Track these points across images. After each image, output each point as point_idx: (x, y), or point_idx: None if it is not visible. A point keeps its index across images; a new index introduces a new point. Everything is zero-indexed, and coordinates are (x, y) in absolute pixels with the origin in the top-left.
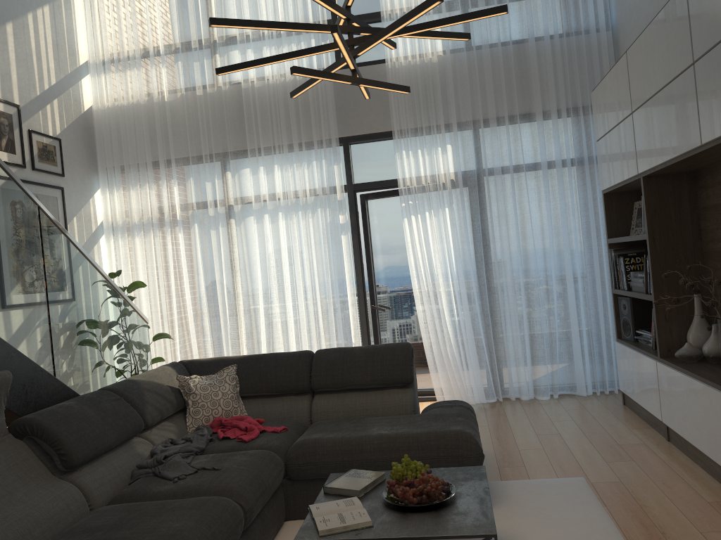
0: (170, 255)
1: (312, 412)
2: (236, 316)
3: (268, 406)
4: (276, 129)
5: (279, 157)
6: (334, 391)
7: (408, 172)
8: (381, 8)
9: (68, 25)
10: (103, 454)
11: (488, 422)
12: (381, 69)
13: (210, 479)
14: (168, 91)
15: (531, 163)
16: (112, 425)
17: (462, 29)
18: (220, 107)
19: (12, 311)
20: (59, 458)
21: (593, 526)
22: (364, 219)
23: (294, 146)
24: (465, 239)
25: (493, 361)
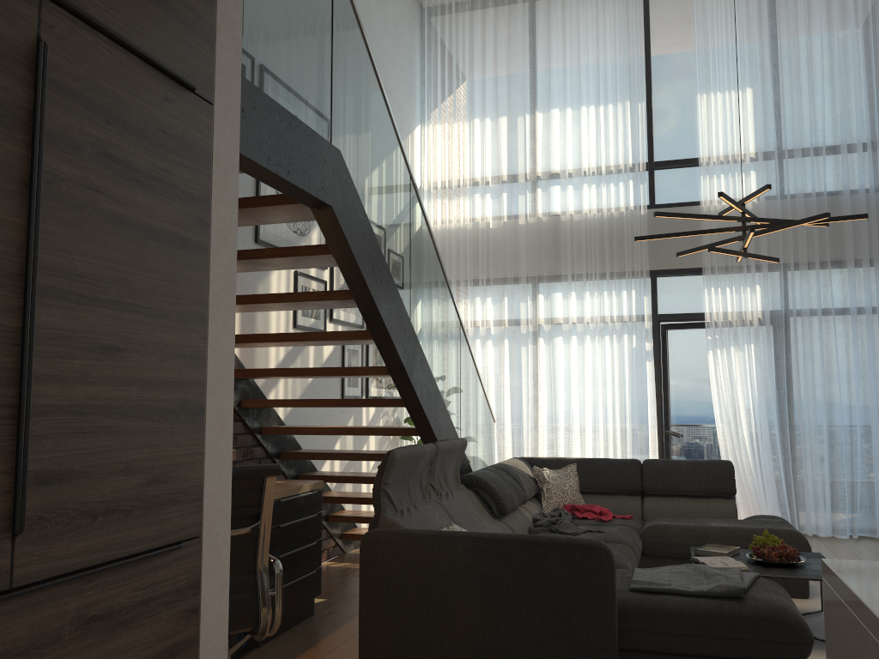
0: (481, 366)
1: (644, 510)
2: (538, 427)
3: (604, 501)
4: (590, 259)
5: (591, 285)
6: (662, 495)
7: (716, 308)
8: (698, 156)
9: (411, 158)
10: (509, 512)
11: None
12: (694, 211)
13: (602, 536)
14: (494, 219)
15: (840, 308)
16: (514, 492)
17: (778, 180)
18: (537, 236)
19: (449, 398)
20: (496, 505)
21: None
22: (663, 348)
23: (607, 276)
24: (769, 375)
25: (791, 495)
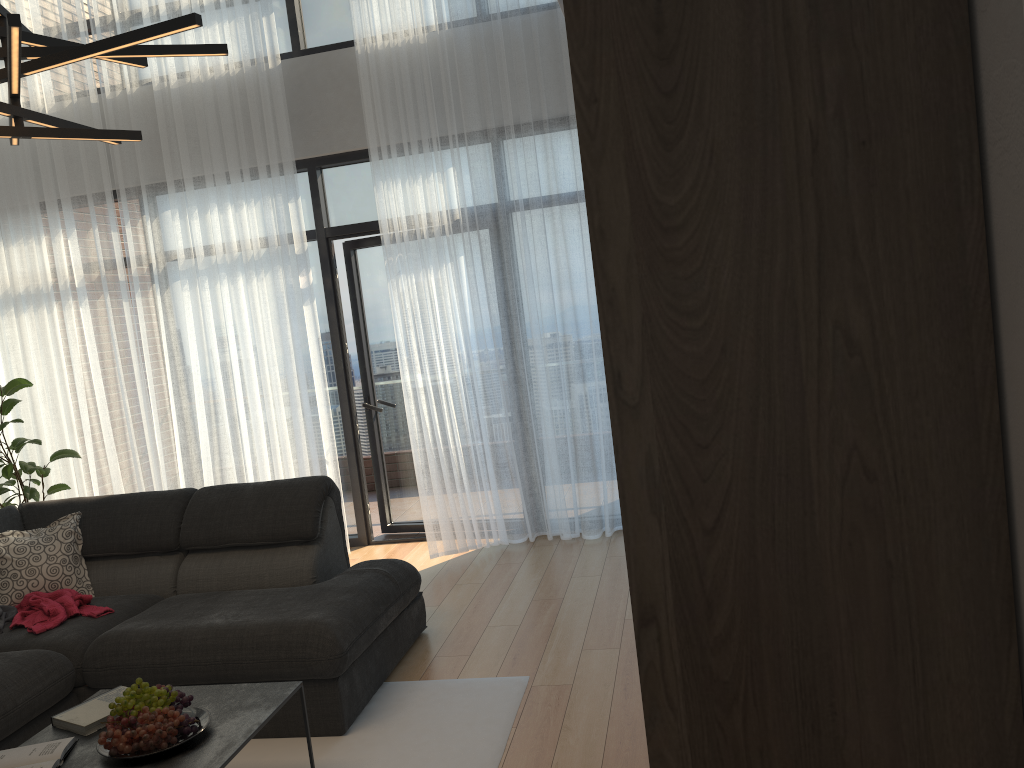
0: (69, 339)
1: (178, 580)
2: (167, 423)
3: (121, 571)
4: (204, 150)
5: (210, 193)
6: (213, 550)
7: (391, 211)
8: None
9: None
10: None
11: (487, 578)
12: (355, 55)
13: None
14: (49, 98)
15: (574, 192)
16: None
17: None
18: (129, 120)
19: None
20: None
21: (466, 763)
22: (350, 278)
23: (230, 176)
24: (474, 309)
25: (519, 485)
